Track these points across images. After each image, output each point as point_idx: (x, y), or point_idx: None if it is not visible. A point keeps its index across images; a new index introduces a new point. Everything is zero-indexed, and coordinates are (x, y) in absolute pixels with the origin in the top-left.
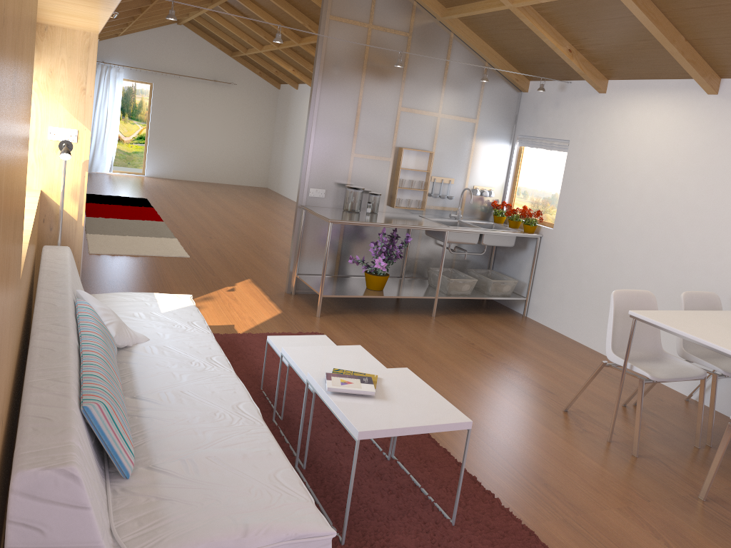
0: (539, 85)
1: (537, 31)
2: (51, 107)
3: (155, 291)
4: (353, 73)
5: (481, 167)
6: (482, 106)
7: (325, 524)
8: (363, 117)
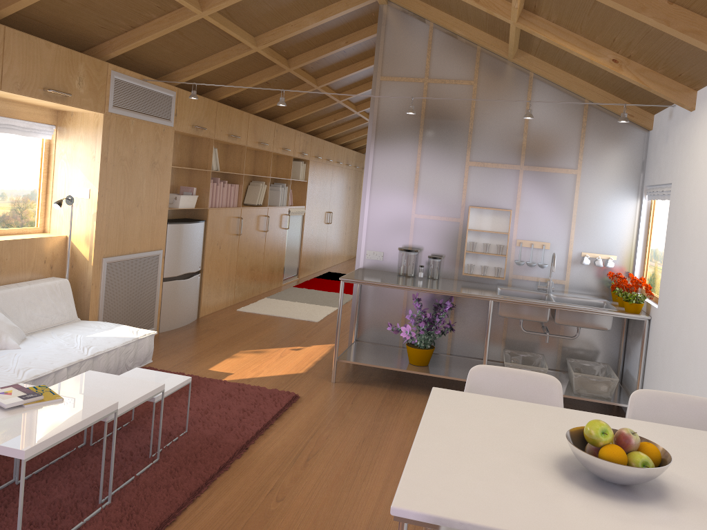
0: (658, 118)
1: (558, 44)
2: (73, 172)
3: (226, 340)
4: (408, 130)
5: (591, 228)
6: (584, 153)
7: None
8: (422, 175)
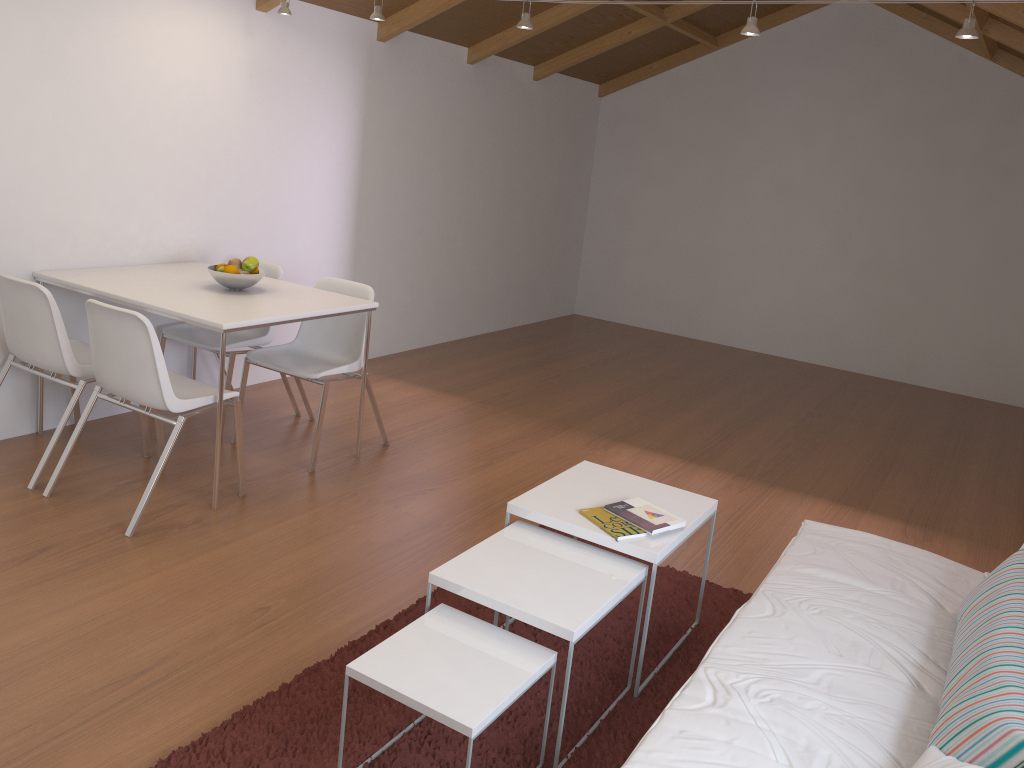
0: None
1: None
2: None
3: None
4: None
5: None
6: None
7: (808, 523)
8: None
